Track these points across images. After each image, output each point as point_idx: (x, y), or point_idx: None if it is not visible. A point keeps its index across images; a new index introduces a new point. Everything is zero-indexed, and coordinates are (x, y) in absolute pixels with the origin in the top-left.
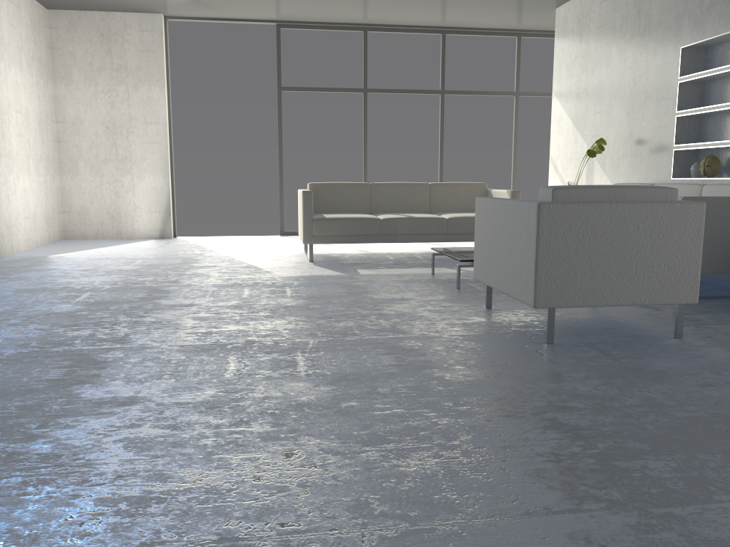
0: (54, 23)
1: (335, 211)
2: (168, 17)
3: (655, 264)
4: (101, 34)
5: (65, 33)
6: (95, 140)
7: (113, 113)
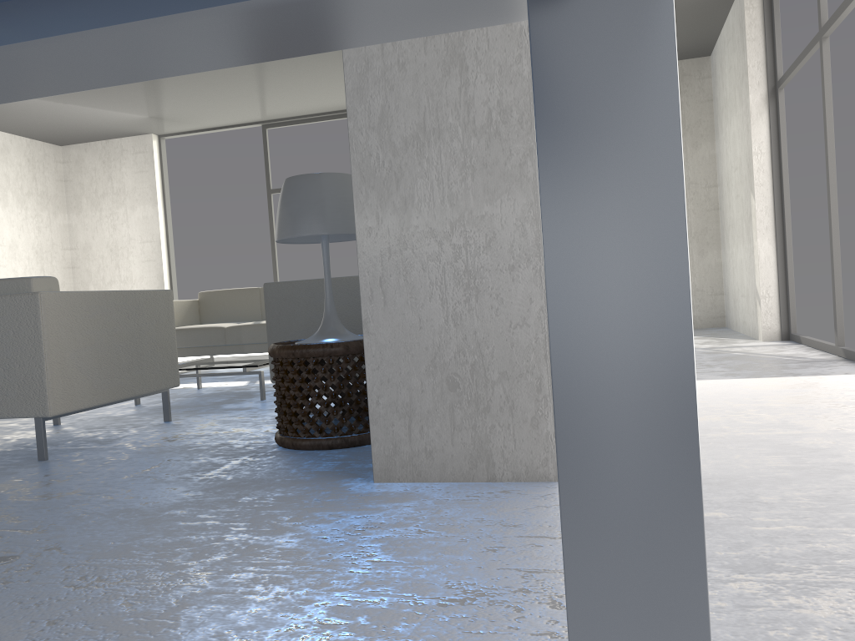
0: (66, 158)
1: (225, 320)
2: (162, 135)
3: None
4: (103, 162)
5: (75, 166)
6: (101, 263)
7: (115, 235)
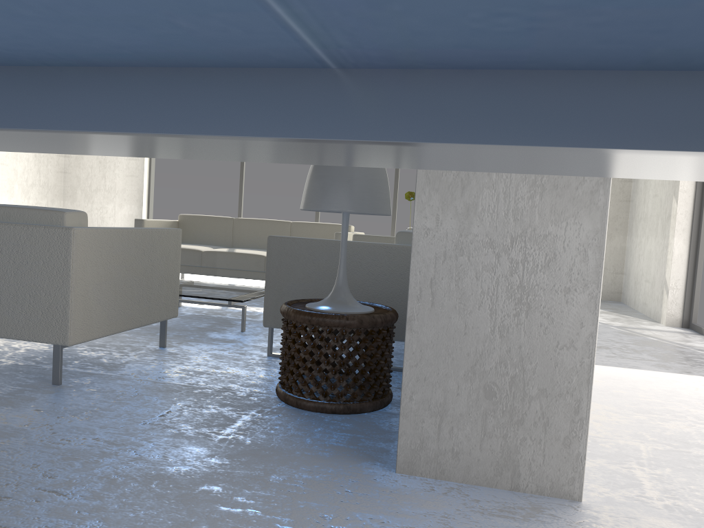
0: None
1: (200, 242)
2: None
3: (20, 294)
4: None
5: None
6: (90, 172)
7: None
